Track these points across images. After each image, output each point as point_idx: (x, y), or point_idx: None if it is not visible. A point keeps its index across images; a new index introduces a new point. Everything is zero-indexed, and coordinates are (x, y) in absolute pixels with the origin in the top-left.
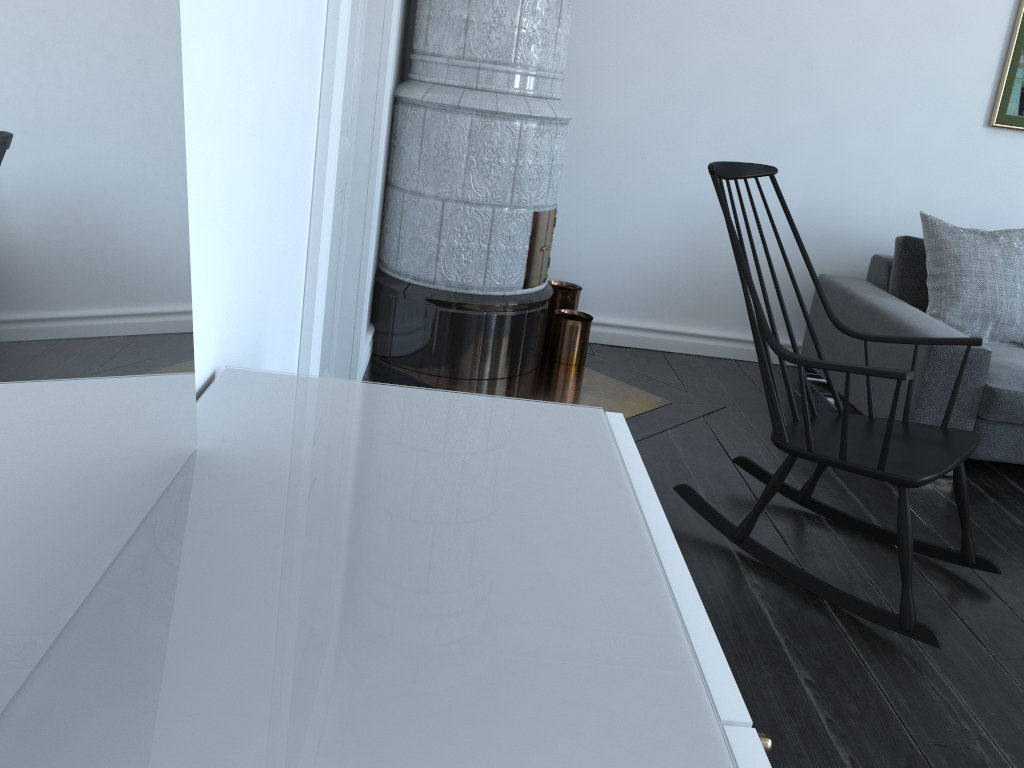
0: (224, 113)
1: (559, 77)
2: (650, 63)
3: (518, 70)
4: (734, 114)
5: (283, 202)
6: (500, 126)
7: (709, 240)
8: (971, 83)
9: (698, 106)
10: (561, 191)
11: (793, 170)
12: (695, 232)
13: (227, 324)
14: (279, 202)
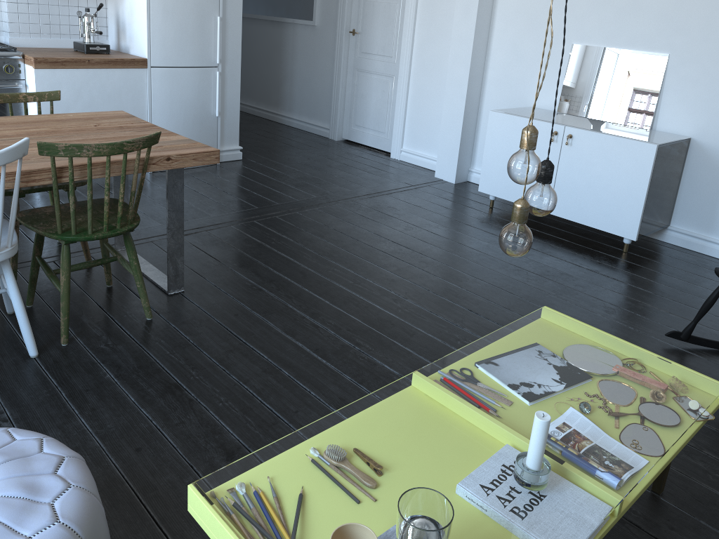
0: (699, 84)
1: None
2: None
3: None
4: None
5: None
6: None
7: None
8: None
9: None
10: None
11: None
12: None
13: (700, 132)
14: None
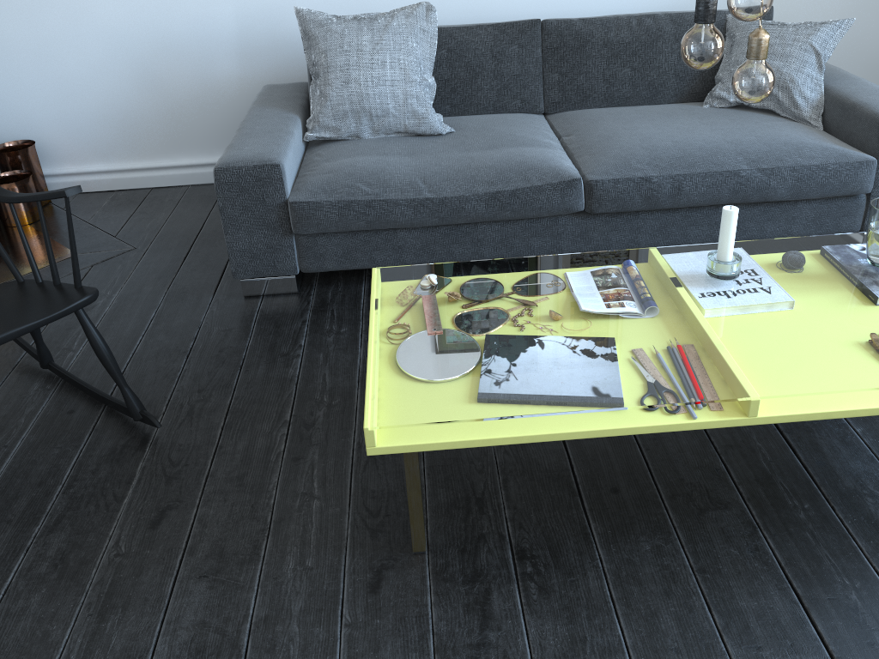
0: None
1: None
2: None
3: None
4: None
5: None
6: None
7: (157, 70)
8: None
9: None
10: None
11: None
12: (140, 65)
13: None
14: None
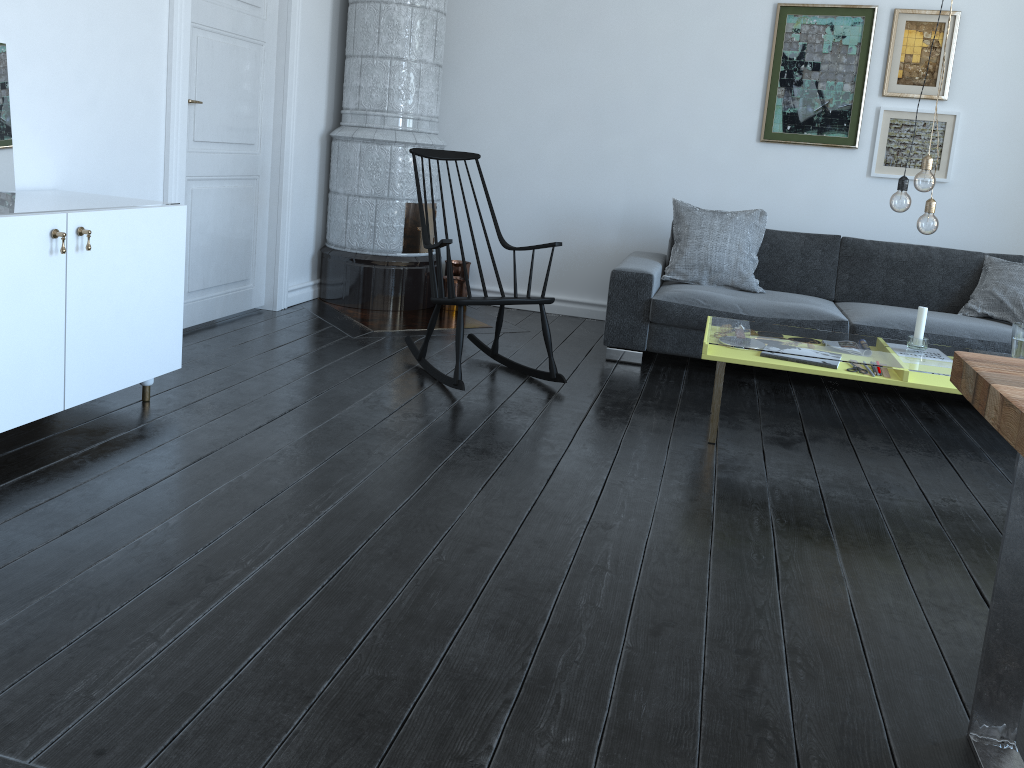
0: (52, 98)
1: (424, 119)
2: (512, 110)
3: (389, 114)
4: (572, 142)
5: (123, 147)
6: (377, 148)
7: (562, 231)
8: (743, 111)
9: (547, 137)
10: (460, 199)
11: (617, 179)
12: (552, 225)
13: (66, 177)
14: (117, 146)
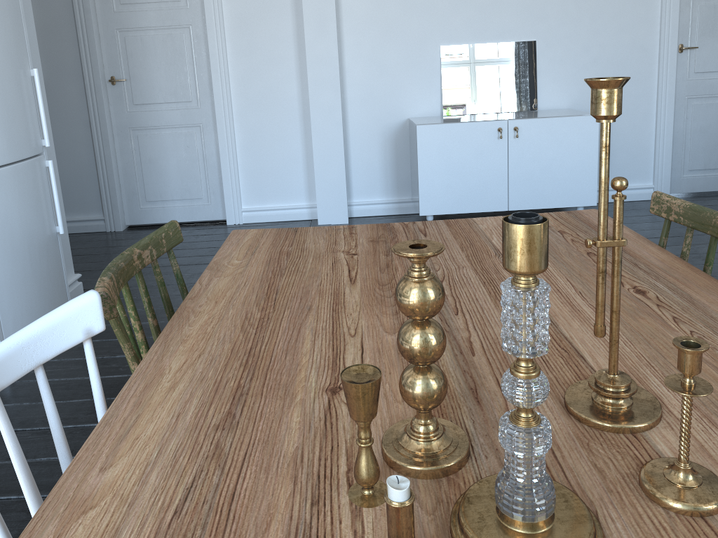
0: (565, 62)
1: None
2: None
3: None
4: None
5: None
6: None
7: None
8: None
9: None
10: None
11: None
12: None
13: (575, 102)
14: None
